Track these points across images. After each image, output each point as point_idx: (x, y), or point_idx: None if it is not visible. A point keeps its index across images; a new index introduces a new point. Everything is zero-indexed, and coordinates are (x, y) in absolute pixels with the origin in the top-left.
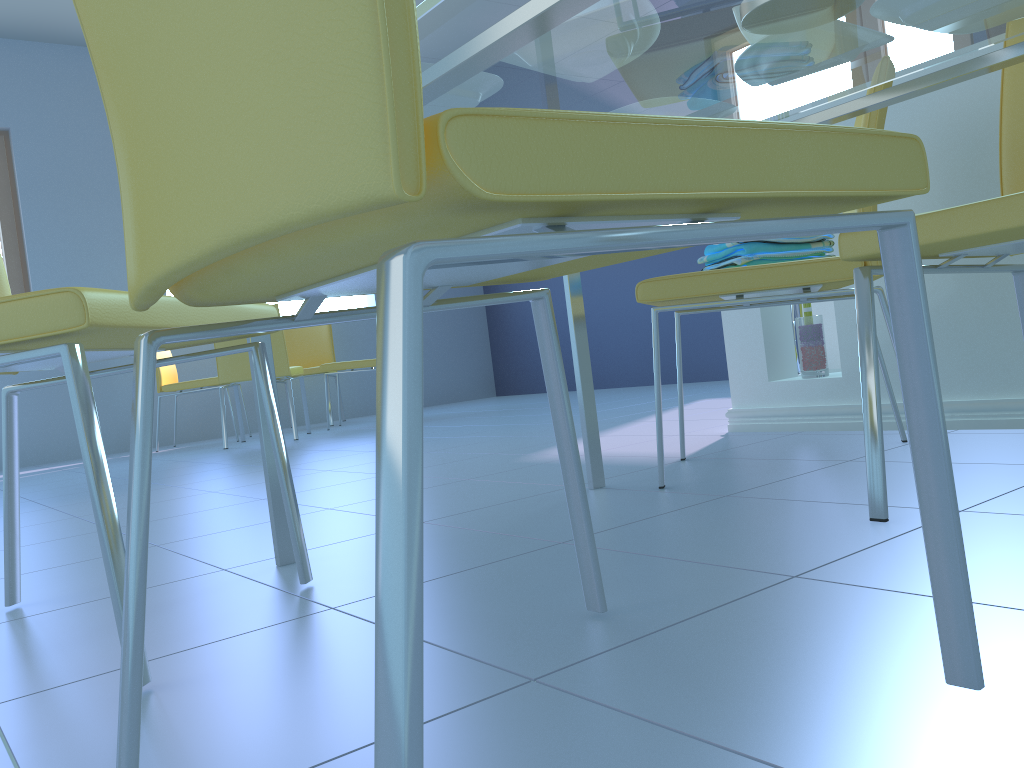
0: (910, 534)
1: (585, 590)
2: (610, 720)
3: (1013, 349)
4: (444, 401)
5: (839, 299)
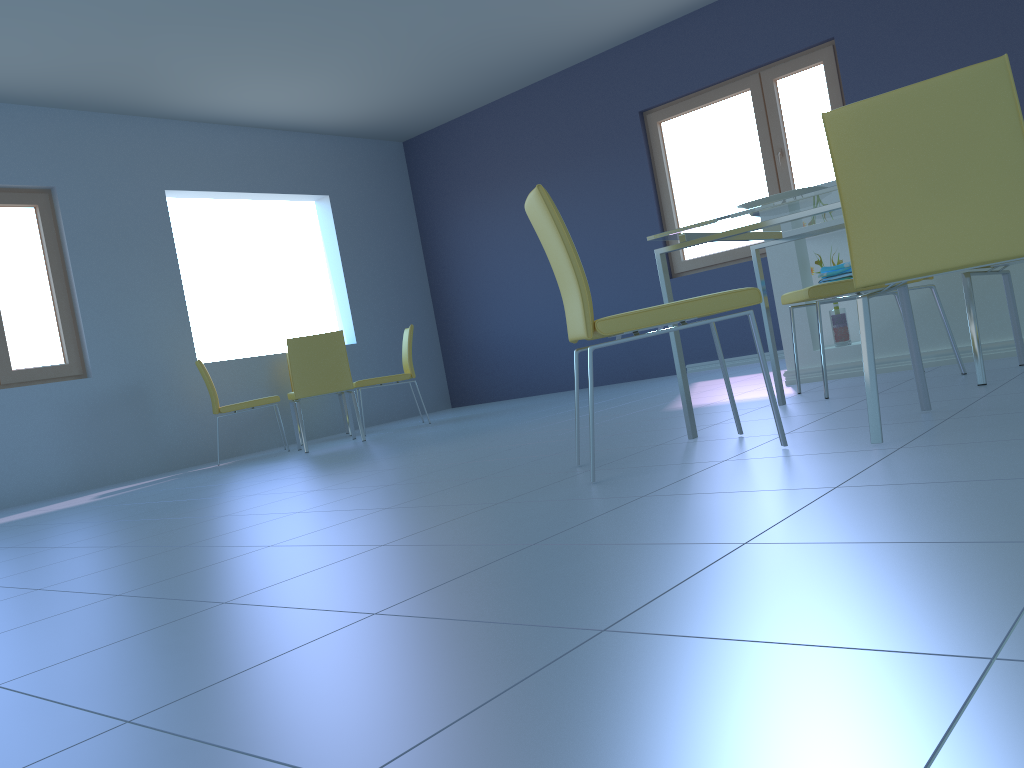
0: (1004, 385)
1: (921, 402)
2: (998, 415)
3: None
4: (413, 414)
5: (883, 295)
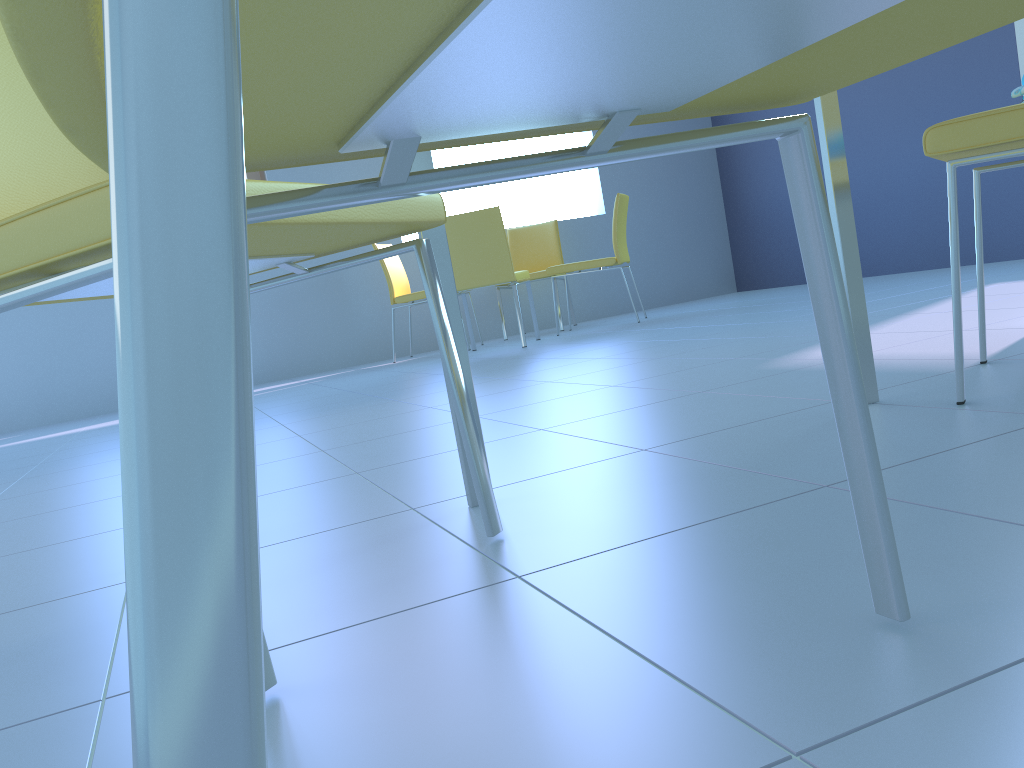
0: None
1: (873, 585)
2: None
3: None
4: (680, 300)
5: None
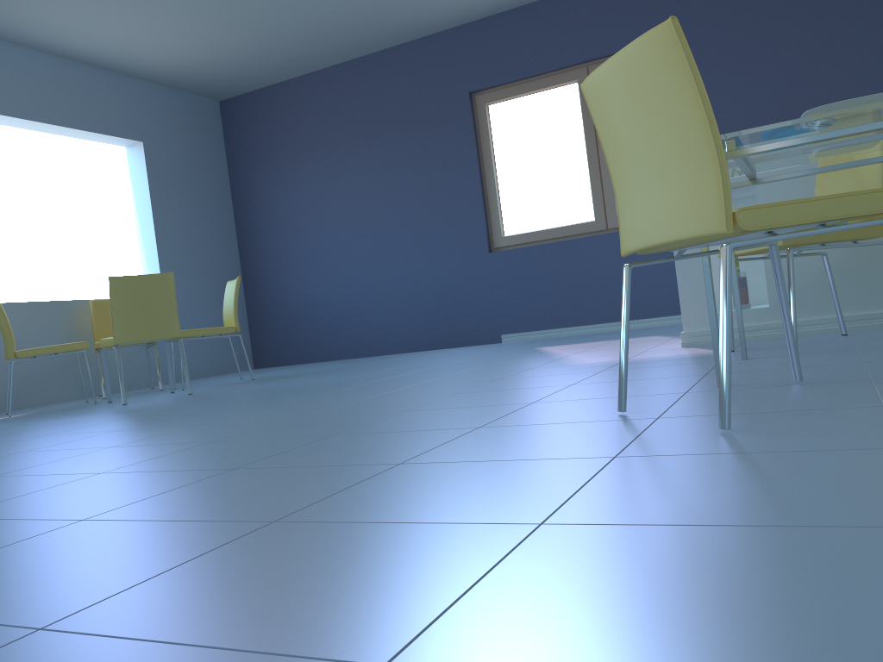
0: None
1: None
2: None
3: (880, 285)
4: (216, 373)
5: (814, 255)
